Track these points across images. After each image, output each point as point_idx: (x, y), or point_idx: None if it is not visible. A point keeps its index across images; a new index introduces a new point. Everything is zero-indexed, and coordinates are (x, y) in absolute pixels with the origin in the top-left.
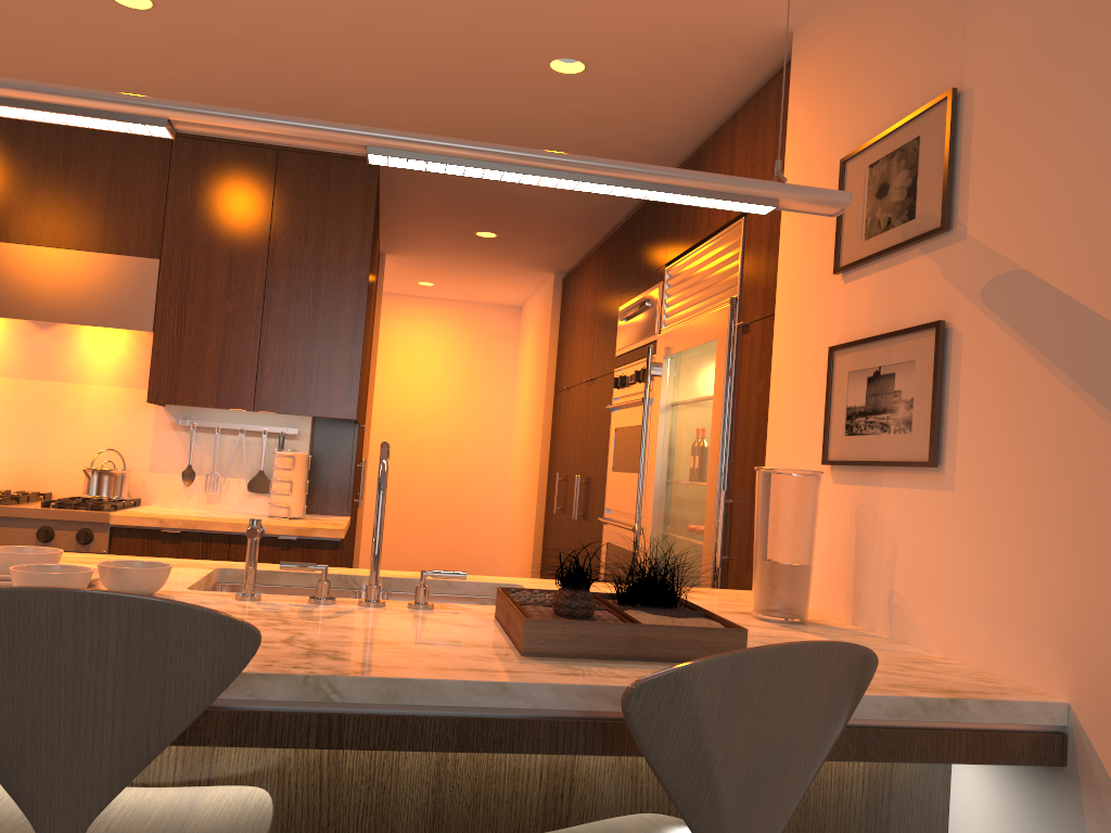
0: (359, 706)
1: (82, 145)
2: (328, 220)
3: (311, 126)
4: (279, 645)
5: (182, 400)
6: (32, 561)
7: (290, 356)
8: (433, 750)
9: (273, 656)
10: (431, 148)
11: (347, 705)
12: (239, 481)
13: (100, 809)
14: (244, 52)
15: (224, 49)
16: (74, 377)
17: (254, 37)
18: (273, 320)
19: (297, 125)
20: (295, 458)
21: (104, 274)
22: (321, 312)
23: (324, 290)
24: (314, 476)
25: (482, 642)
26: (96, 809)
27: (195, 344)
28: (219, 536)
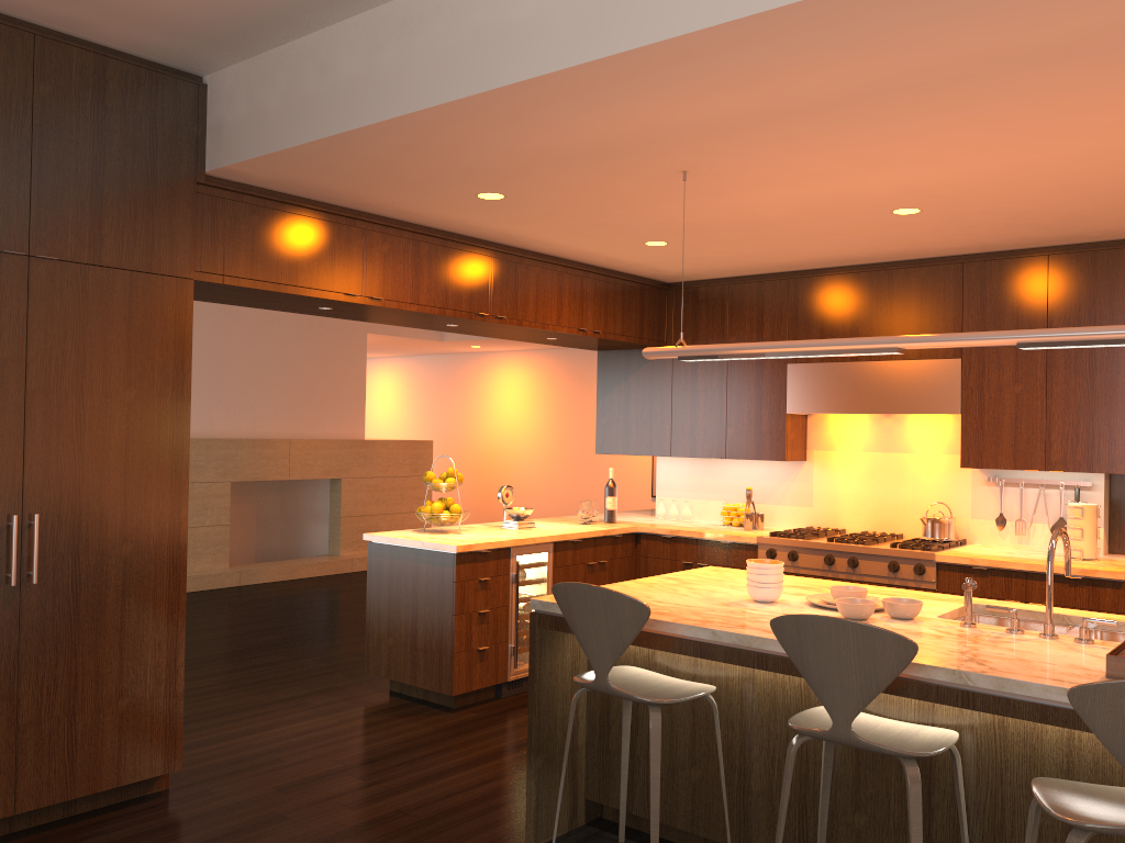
0: (984, 689)
1: (900, 284)
2: (1097, 305)
3: (978, 338)
4: (955, 654)
5: (986, 465)
6: (850, 595)
7: (1072, 424)
8: (1025, 719)
9: (946, 658)
10: (1059, 338)
11: (977, 688)
12: (1043, 525)
13: (855, 714)
14: (992, 214)
15: (977, 216)
16: (910, 449)
17: (995, 207)
18: (1055, 395)
19: (969, 339)
20: (1083, 509)
21: (922, 375)
22: (1097, 384)
23: (1099, 365)
24: (1113, 521)
25: (1091, 667)
26: (853, 714)
27: (993, 420)
28: (1017, 573)
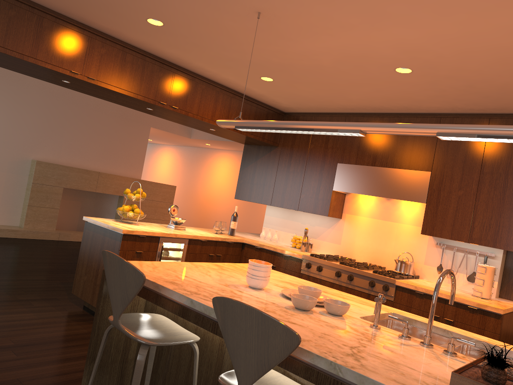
0: (350, 382)
1: None
2: None
3: (411, 127)
4: (345, 347)
5: (435, 234)
6: (308, 293)
7: (488, 217)
8: None
9: (334, 350)
10: (465, 131)
11: (346, 379)
12: (463, 275)
13: (252, 382)
14: (456, 80)
15: (446, 81)
16: (397, 220)
17: (457, 74)
18: (481, 200)
19: (405, 127)
20: (486, 268)
21: (408, 178)
22: (506, 197)
23: (509, 185)
24: (504, 279)
25: (442, 378)
26: (251, 381)
27: (443, 209)
28: (440, 299)
